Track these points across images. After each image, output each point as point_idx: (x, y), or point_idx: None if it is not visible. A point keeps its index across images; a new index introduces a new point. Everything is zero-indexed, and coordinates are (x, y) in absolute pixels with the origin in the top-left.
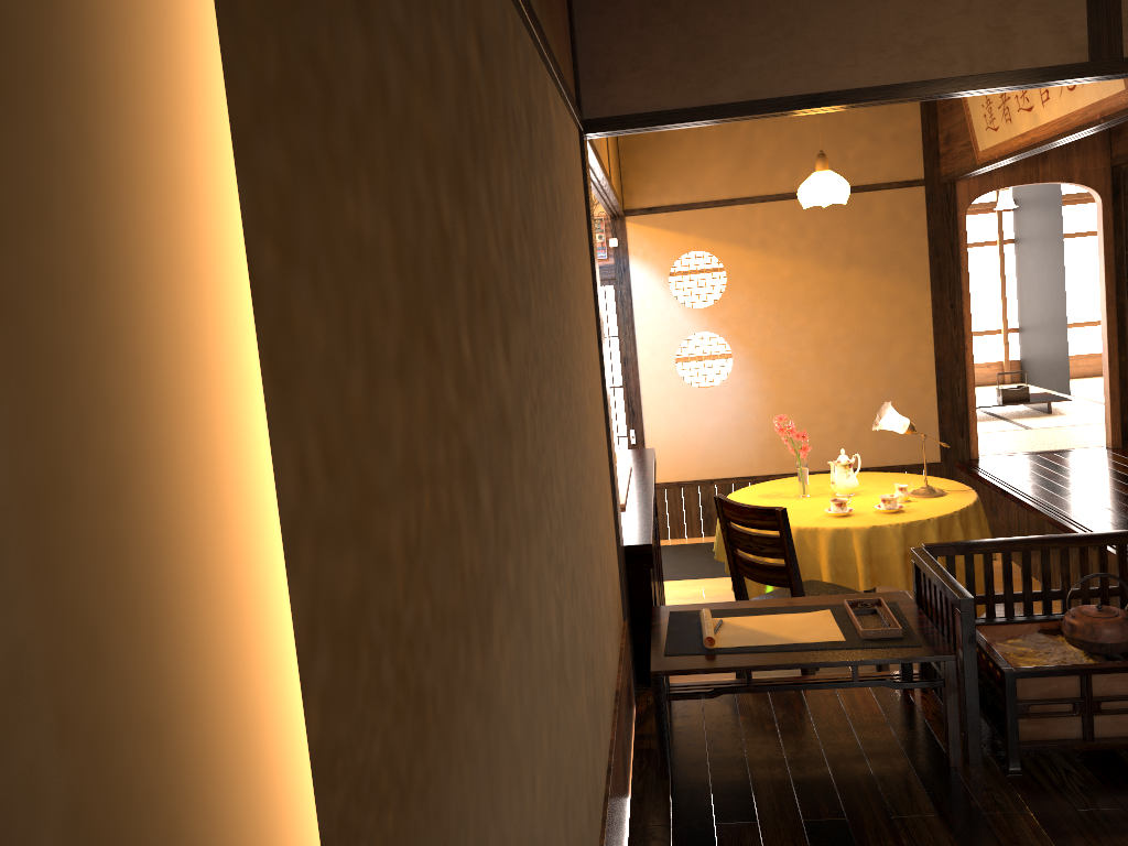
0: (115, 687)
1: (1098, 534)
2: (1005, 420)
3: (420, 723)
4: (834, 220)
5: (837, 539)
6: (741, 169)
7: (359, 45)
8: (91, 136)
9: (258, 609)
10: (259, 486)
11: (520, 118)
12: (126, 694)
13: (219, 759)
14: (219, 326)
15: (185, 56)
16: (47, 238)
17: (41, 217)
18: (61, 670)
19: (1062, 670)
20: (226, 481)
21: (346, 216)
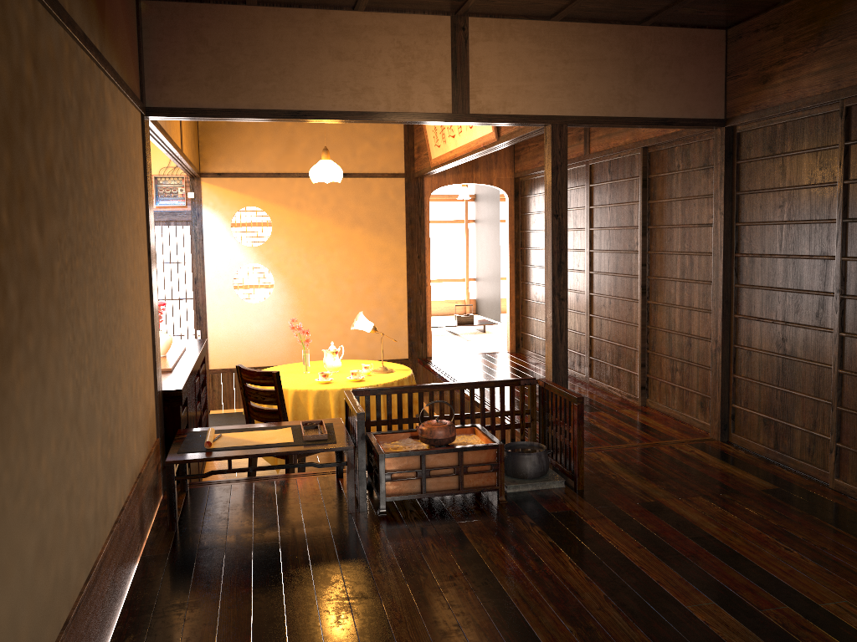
0: None
1: (449, 383)
2: (457, 335)
3: None
4: (346, 194)
5: (320, 397)
6: (286, 153)
7: None
8: None
9: None
10: None
11: (70, 103)
12: None
13: None
14: None
15: None
16: None
17: None
18: None
19: (410, 452)
20: None
21: None
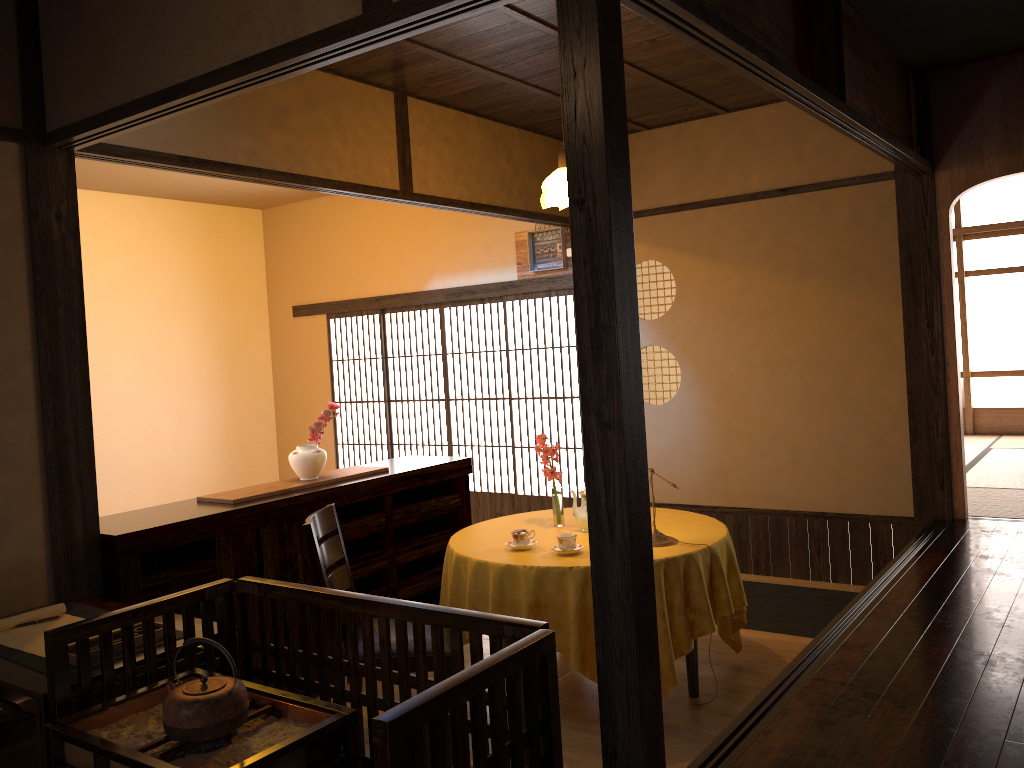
0: None
1: (373, 600)
2: None
3: None
4: (788, 224)
5: (479, 573)
6: (692, 171)
7: None
8: None
9: None
10: None
11: None
12: None
13: None
14: None
15: None
16: None
17: None
18: None
19: (77, 739)
20: None
21: None
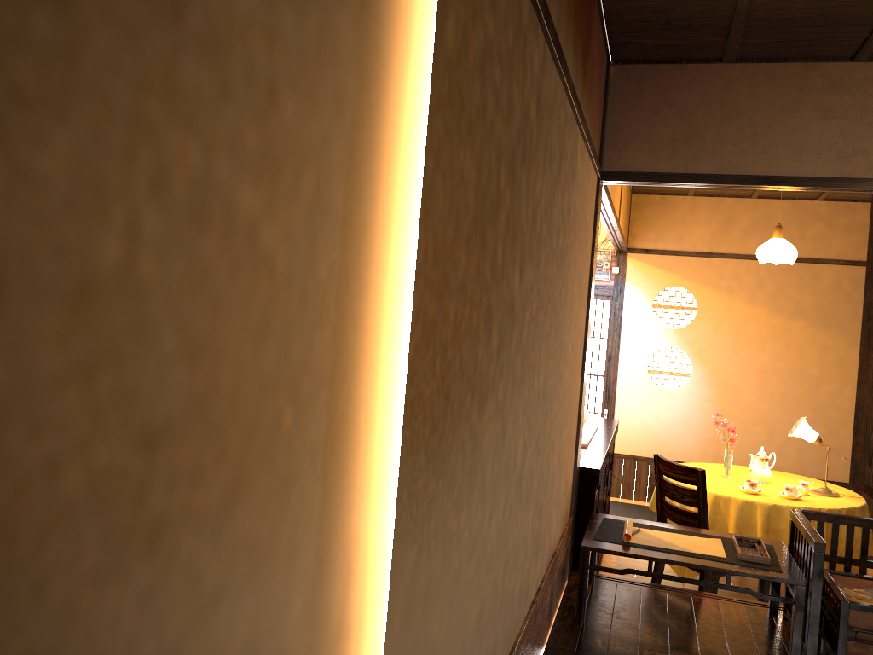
0: (349, 301)
1: None
2: None
3: (445, 406)
4: (788, 281)
5: (744, 508)
6: (721, 232)
7: (478, 89)
8: (379, 103)
9: (390, 317)
10: (400, 267)
11: (555, 152)
12: (351, 306)
13: (369, 362)
14: (400, 193)
15: (409, 81)
16: (363, 134)
17: (363, 126)
18: (340, 280)
19: None
20: (391, 256)
21: (459, 160)
